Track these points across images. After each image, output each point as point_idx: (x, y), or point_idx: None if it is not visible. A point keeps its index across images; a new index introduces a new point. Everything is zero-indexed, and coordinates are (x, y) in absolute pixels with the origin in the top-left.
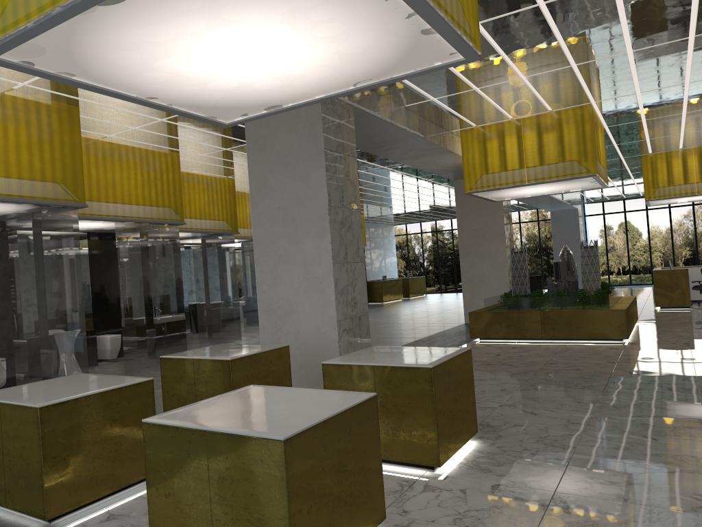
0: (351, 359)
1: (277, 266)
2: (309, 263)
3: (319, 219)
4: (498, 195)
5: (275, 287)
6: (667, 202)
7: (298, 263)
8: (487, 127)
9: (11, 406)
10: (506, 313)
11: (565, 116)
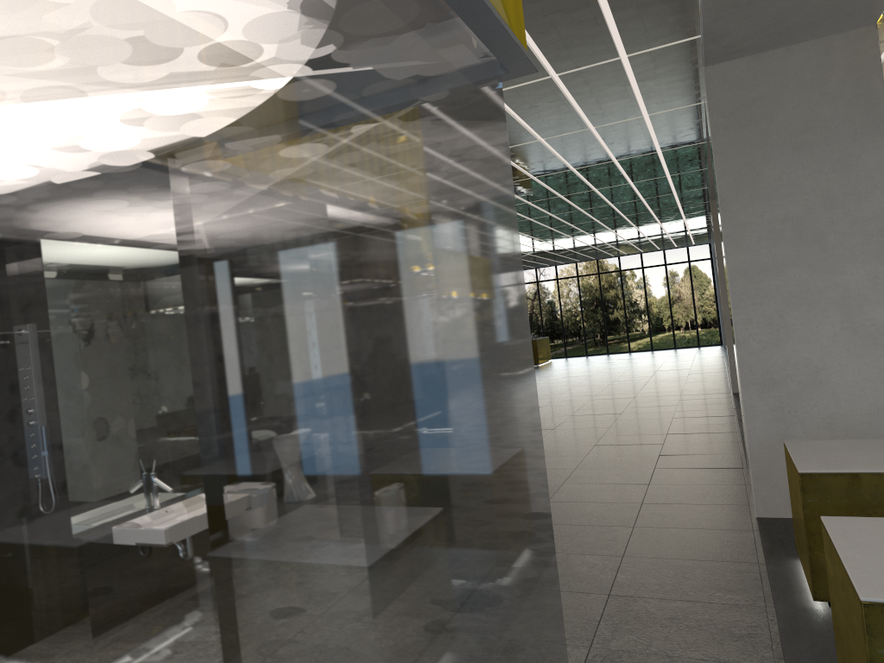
0: None
1: (784, 311)
2: (856, 304)
3: (878, 232)
4: None
5: (778, 345)
6: None
7: (831, 304)
8: None
9: None
10: None
11: None
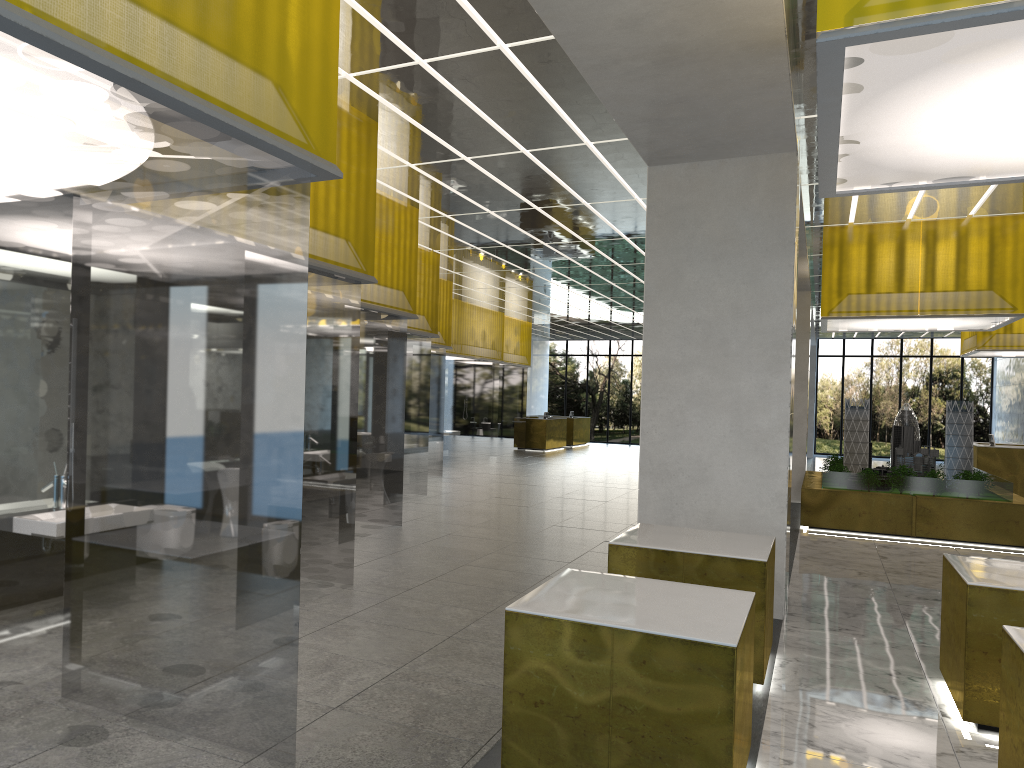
0: (1006, 581)
1: (685, 408)
2: (746, 410)
3: (772, 345)
4: (849, 324)
5: (676, 439)
6: (995, 354)
7: (725, 407)
8: (866, 228)
9: (649, 637)
10: (859, 495)
11: (988, 227)
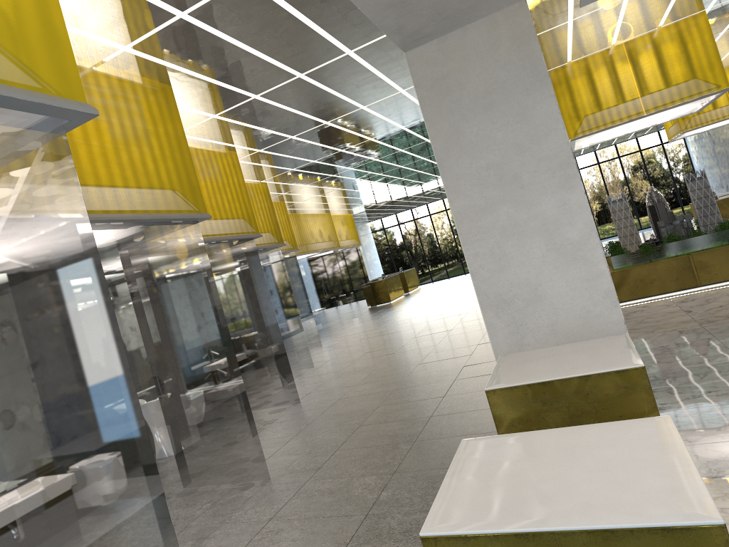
0: None
1: (501, 242)
2: (554, 228)
3: (559, 167)
4: (591, 139)
5: (502, 271)
6: (694, 132)
7: (535, 231)
8: (582, 62)
9: (605, 535)
10: (646, 267)
11: (676, 31)
